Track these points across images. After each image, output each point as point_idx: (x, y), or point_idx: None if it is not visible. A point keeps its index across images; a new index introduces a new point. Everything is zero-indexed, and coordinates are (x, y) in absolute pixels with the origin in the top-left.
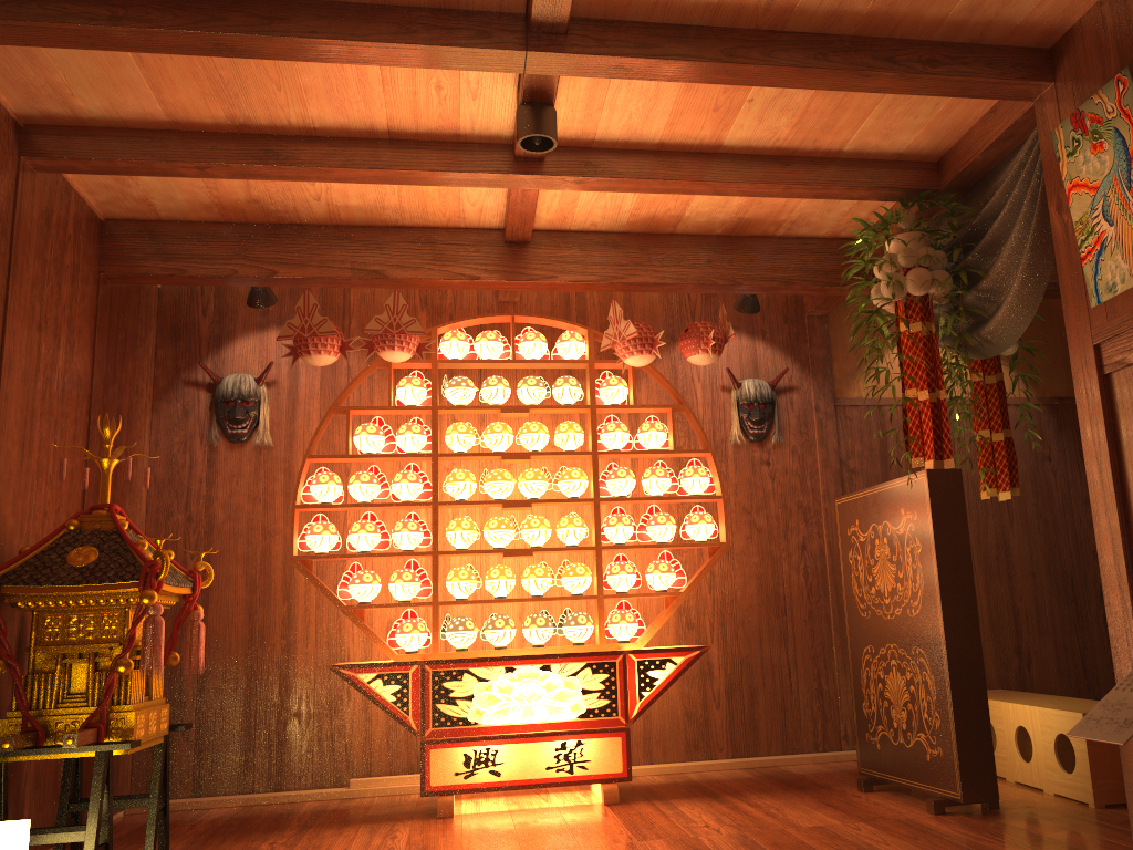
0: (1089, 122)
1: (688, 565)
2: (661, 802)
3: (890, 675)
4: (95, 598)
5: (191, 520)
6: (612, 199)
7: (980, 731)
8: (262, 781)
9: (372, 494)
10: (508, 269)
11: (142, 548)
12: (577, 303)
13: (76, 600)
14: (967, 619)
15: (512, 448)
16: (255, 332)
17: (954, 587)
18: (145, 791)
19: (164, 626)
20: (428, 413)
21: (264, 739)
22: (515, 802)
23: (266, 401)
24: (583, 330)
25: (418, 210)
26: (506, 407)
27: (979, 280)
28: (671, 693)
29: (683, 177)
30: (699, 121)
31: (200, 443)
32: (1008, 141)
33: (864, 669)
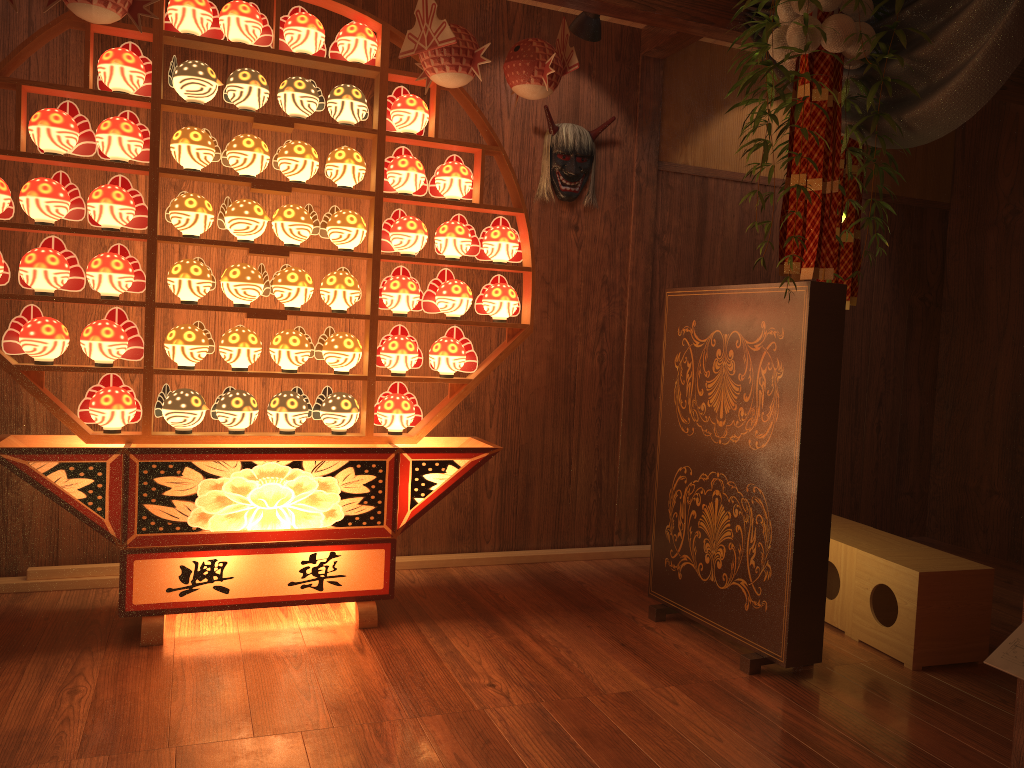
0: None
1: (473, 337)
2: (427, 628)
3: (709, 506)
4: None
5: None
6: None
7: (816, 589)
8: None
9: (57, 213)
10: None
11: None
12: None
13: None
14: (824, 464)
15: (266, 170)
16: None
17: (816, 426)
18: None
19: None
20: (147, 107)
21: None
22: (245, 616)
23: None
24: (376, 24)
25: None
26: (261, 116)
27: (911, 46)
28: None
29: None
30: None
31: None
32: None
33: (675, 489)
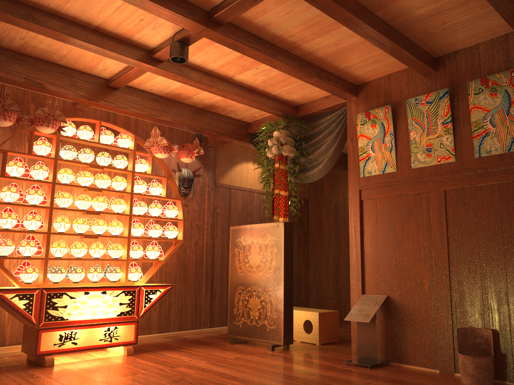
0: (372, 116)
1: None
2: (153, 353)
3: (251, 298)
4: None
5: None
6: (169, 83)
7: (290, 319)
8: None
9: (16, 198)
10: (107, 99)
11: None
12: (113, 118)
13: None
14: (290, 278)
15: (73, 183)
16: None
17: (288, 266)
18: None
19: None
20: (49, 160)
21: None
22: (76, 357)
23: None
24: (132, 135)
25: (73, 60)
26: (92, 165)
27: (306, 154)
28: None
29: (215, 87)
30: (233, 68)
31: None
32: (329, 109)
33: (237, 295)
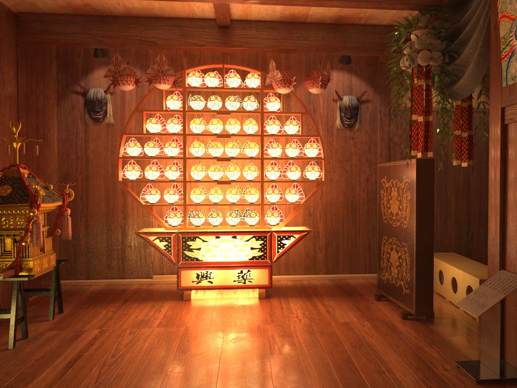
0: None
1: (311, 186)
2: (283, 299)
3: (392, 252)
4: (10, 210)
5: (78, 158)
6: (269, 6)
7: (428, 284)
8: (116, 274)
9: (155, 152)
10: (219, 41)
11: (31, 187)
12: (261, 54)
13: (2, 211)
14: (428, 233)
15: None
16: (103, 67)
17: (423, 217)
18: (66, 276)
19: (41, 225)
20: (182, 113)
21: (116, 256)
22: (220, 293)
23: (110, 102)
24: (259, 72)
25: (171, 10)
26: (219, 112)
27: (456, 58)
28: (299, 244)
29: None
30: None
31: (80, 121)
32: None
33: (382, 246)
